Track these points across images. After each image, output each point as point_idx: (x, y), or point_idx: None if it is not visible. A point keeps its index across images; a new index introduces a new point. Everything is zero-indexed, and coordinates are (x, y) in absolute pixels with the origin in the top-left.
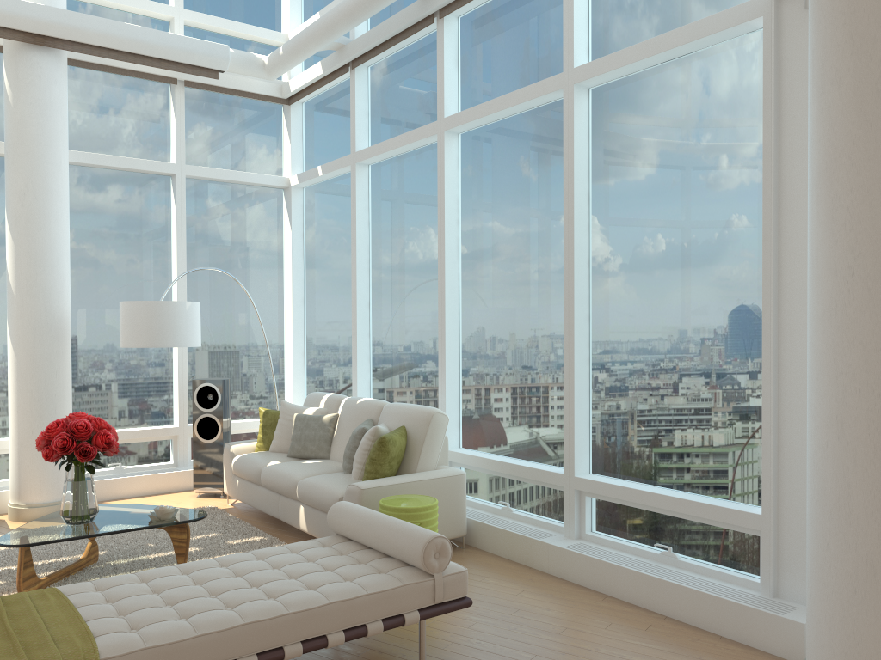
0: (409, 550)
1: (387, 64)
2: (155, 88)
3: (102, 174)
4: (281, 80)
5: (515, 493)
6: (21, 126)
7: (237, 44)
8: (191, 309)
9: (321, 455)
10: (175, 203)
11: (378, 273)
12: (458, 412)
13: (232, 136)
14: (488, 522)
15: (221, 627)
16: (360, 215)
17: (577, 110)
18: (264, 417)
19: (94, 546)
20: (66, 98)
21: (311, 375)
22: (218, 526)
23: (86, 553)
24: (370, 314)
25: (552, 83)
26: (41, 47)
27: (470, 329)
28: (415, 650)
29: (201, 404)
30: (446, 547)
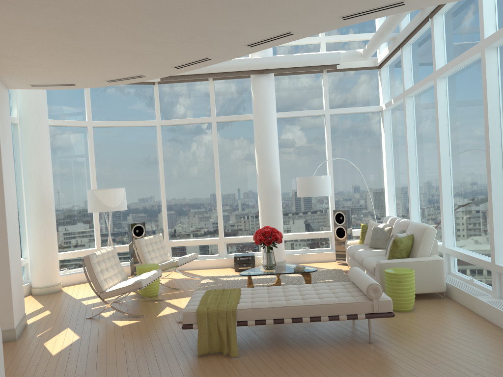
0: (363, 288)
1: (417, 42)
2: (314, 76)
3: (294, 119)
4: (376, 56)
5: (476, 272)
6: (257, 108)
7: (352, 44)
8: (324, 179)
9: (383, 247)
10: (325, 128)
11: (418, 153)
12: (452, 227)
13: (352, 90)
14: (457, 286)
15: (277, 306)
16: (408, 123)
17: (488, 61)
18: (362, 228)
19: (278, 279)
20: (274, 92)
21: (397, 206)
22: (335, 277)
23: (275, 282)
24: (417, 174)
25: (476, 48)
26: (262, 74)
27: (455, 182)
28: (376, 334)
29: (337, 221)
30: (378, 288)
